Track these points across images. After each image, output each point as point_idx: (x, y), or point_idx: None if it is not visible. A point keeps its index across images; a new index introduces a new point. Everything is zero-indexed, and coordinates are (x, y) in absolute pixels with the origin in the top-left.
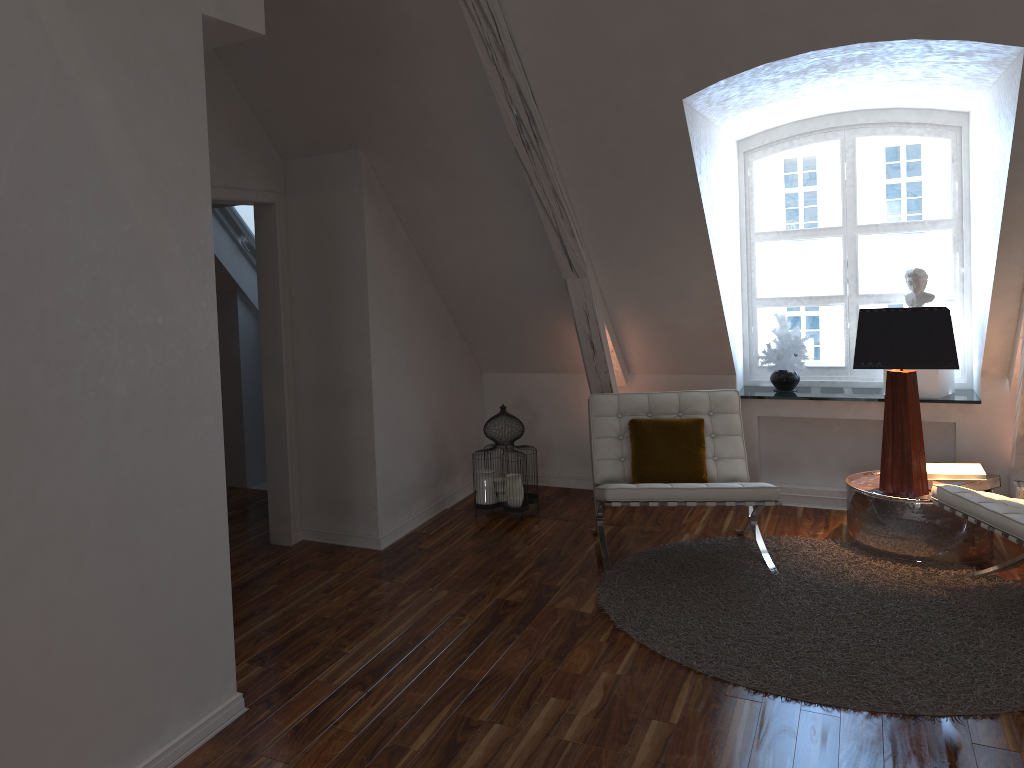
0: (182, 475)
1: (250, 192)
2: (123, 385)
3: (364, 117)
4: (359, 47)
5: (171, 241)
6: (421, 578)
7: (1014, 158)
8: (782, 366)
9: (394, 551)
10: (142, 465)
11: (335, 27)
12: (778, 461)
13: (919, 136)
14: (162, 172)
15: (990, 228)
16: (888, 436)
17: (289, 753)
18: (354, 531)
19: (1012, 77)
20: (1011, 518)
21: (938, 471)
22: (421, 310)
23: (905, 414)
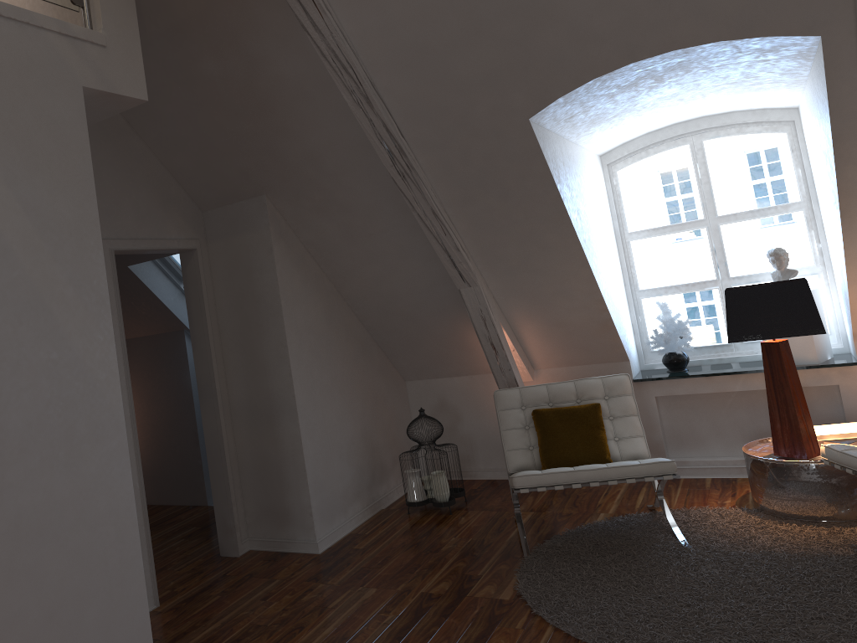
0: (87, 499)
1: (172, 241)
2: (18, 418)
3: (262, 167)
4: (247, 107)
5: (62, 283)
6: (353, 578)
7: (836, 136)
8: (671, 349)
9: (331, 553)
10: (42, 492)
11: (224, 93)
12: (681, 437)
13: (758, 133)
14: (49, 223)
15: (832, 203)
16: (773, 403)
17: None
18: (294, 538)
19: (818, 65)
20: None
21: (827, 432)
22: (338, 330)
23: (784, 380)
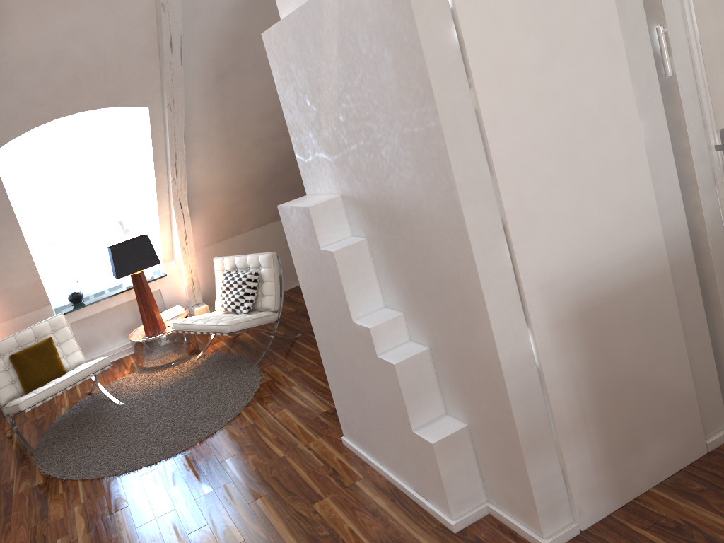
0: None
1: None
2: None
3: None
4: None
5: None
6: None
7: (155, 157)
8: (72, 290)
9: None
10: None
11: None
12: (88, 344)
13: (97, 148)
14: None
15: (149, 191)
16: (142, 307)
17: None
18: None
19: (144, 120)
20: (208, 324)
21: (165, 315)
22: None
23: (146, 293)
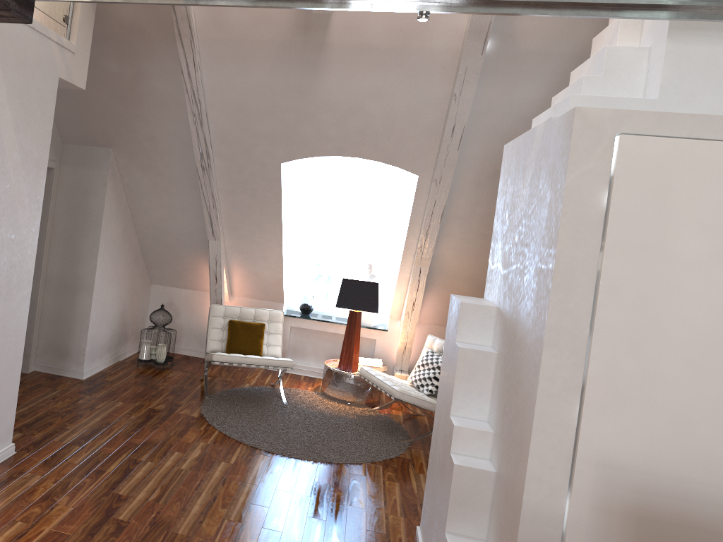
0: (8, 320)
1: None
2: None
3: (118, 132)
4: (125, 96)
5: (25, 195)
6: (107, 395)
7: (411, 221)
8: (306, 301)
9: (91, 380)
10: None
11: (114, 83)
12: (296, 351)
13: (383, 197)
14: (27, 158)
15: (401, 249)
16: (345, 342)
17: (43, 471)
18: (68, 367)
19: (414, 185)
20: (384, 382)
21: (364, 361)
22: (126, 243)
23: (354, 332)
